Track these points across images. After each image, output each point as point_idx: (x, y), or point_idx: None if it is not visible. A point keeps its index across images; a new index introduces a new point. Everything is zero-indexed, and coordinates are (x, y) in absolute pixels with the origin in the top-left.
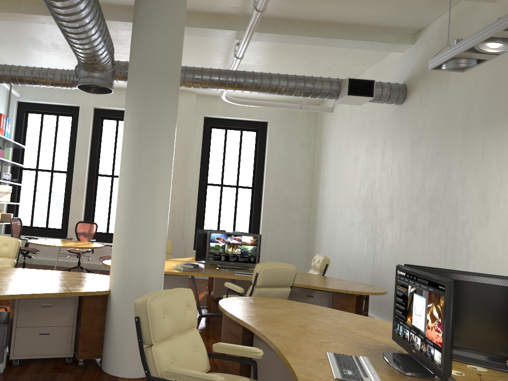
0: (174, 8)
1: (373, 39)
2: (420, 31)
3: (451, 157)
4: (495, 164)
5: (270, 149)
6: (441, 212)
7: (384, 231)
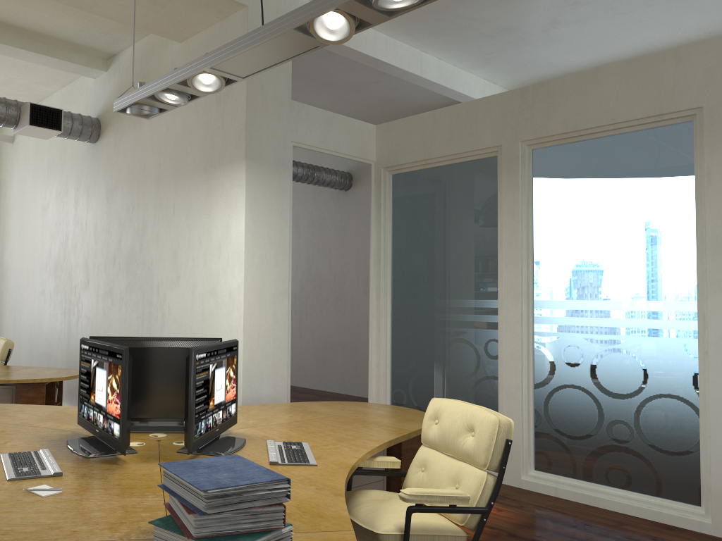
0: None
1: (60, 57)
2: (113, 56)
3: (146, 211)
4: (184, 220)
5: None
6: (138, 273)
7: (80, 300)
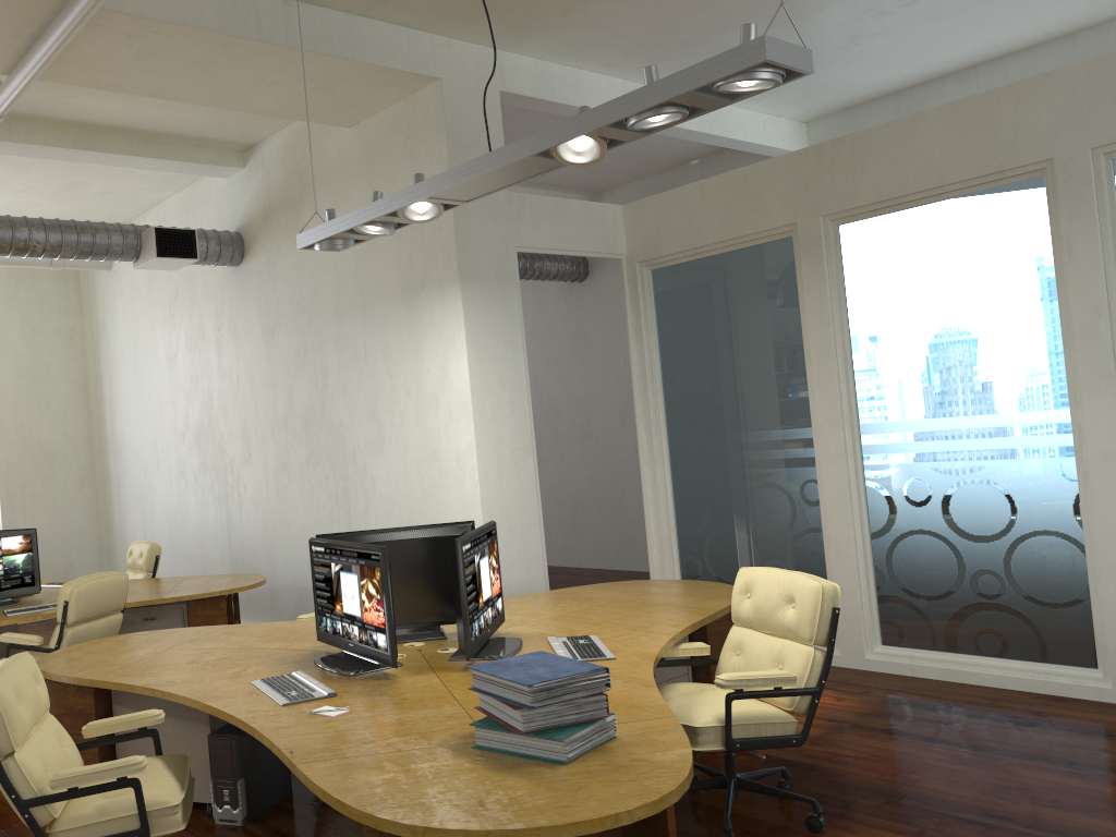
0: None
1: (183, 158)
2: (251, 147)
3: (325, 354)
4: (382, 364)
5: None
6: (323, 438)
7: (241, 480)
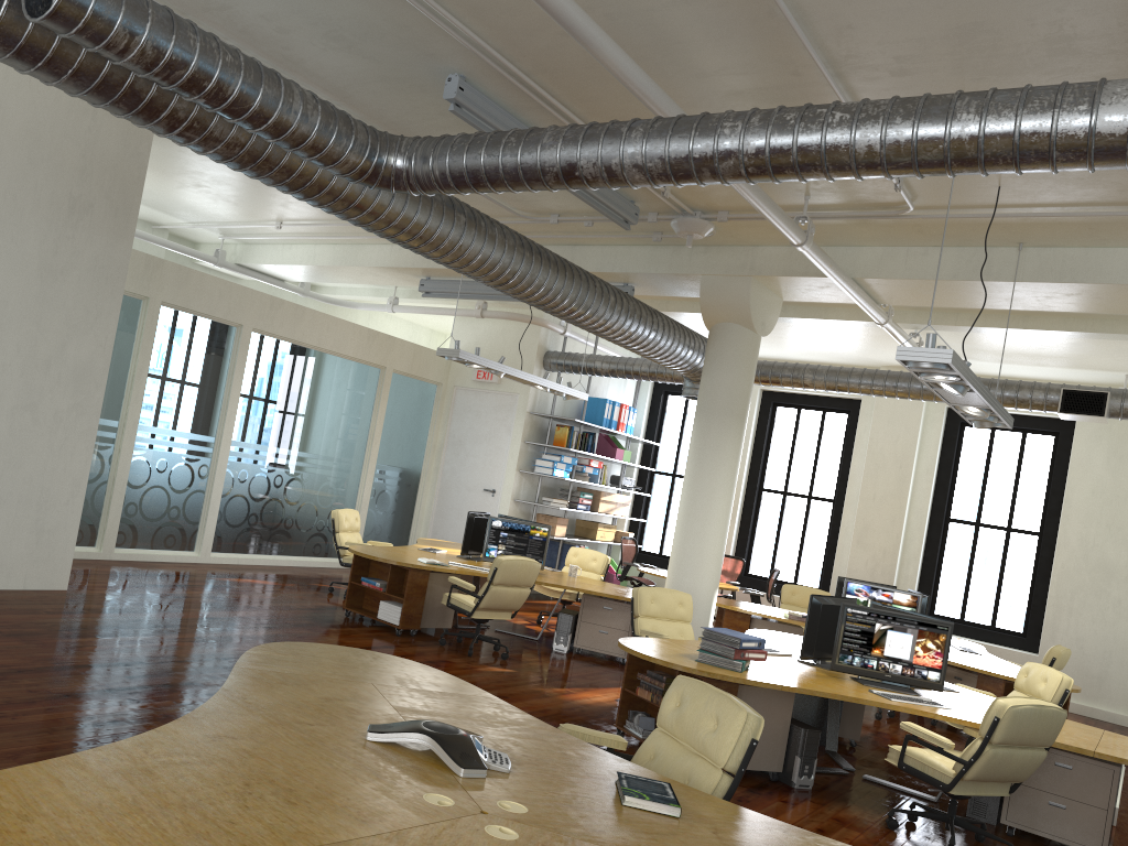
0: (738, 350)
1: (1119, 331)
2: None
3: None
4: None
5: (1075, 468)
6: None
7: None
